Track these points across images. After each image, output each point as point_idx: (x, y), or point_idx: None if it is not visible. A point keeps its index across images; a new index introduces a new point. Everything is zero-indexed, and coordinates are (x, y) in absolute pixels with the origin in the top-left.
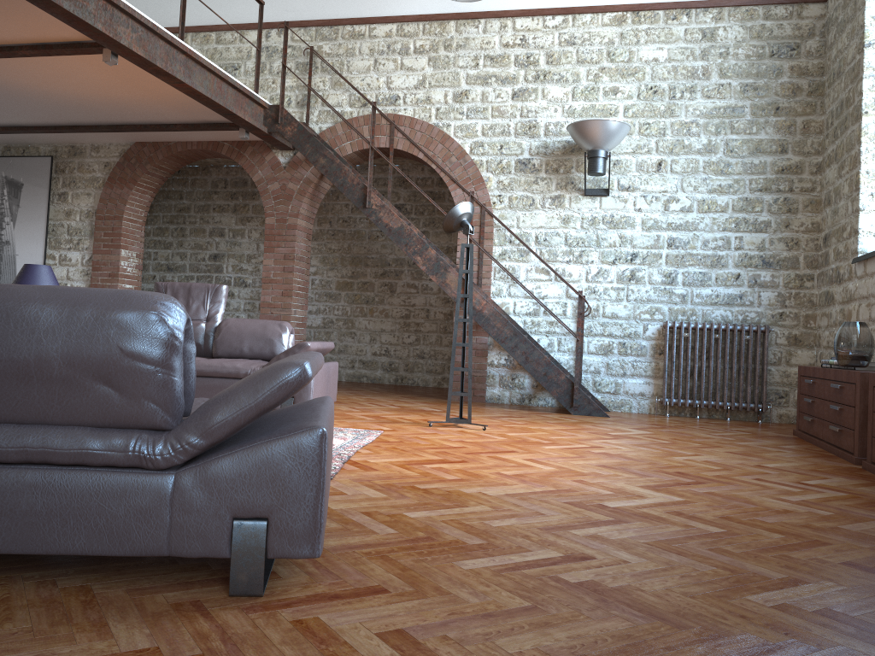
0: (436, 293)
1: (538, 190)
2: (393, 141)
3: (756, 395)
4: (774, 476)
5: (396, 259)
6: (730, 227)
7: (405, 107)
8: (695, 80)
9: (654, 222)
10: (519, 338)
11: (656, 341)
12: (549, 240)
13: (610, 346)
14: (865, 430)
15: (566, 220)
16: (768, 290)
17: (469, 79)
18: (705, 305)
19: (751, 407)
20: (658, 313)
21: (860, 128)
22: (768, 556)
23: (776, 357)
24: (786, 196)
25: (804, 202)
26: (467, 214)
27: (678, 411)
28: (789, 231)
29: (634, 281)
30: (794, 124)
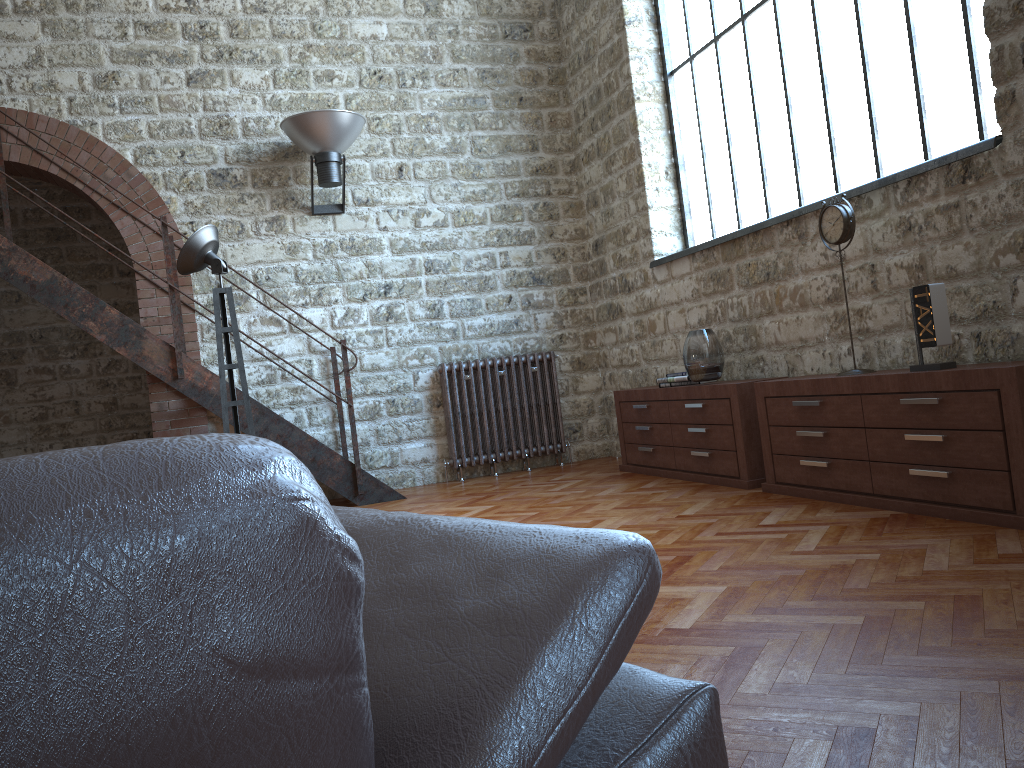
0: (86, 375)
1: (247, 211)
2: (2, 149)
3: (554, 434)
4: (723, 524)
5: (10, 333)
6: (492, 242)
7: (13, 96)
8: (426, 64)
9: (406, 243)
10: (270, 417)
11: (431, 391)
12: (273, 278)
13: (377, 407)
14: (750, 449)
15: (292, 250)
16: (544, 311)
17: (116, 55)
18: (480, 338)
19: (550, 449)
20: (428, 355)
21: (635, 116)
22: (985, 638)
23: (563, 387)
24: (545, 201)
25: (564, 207)
26: (214, 244)
27: (470, 472)
28: (554, 240)
29: (393, 320)
30: (540, 117)
